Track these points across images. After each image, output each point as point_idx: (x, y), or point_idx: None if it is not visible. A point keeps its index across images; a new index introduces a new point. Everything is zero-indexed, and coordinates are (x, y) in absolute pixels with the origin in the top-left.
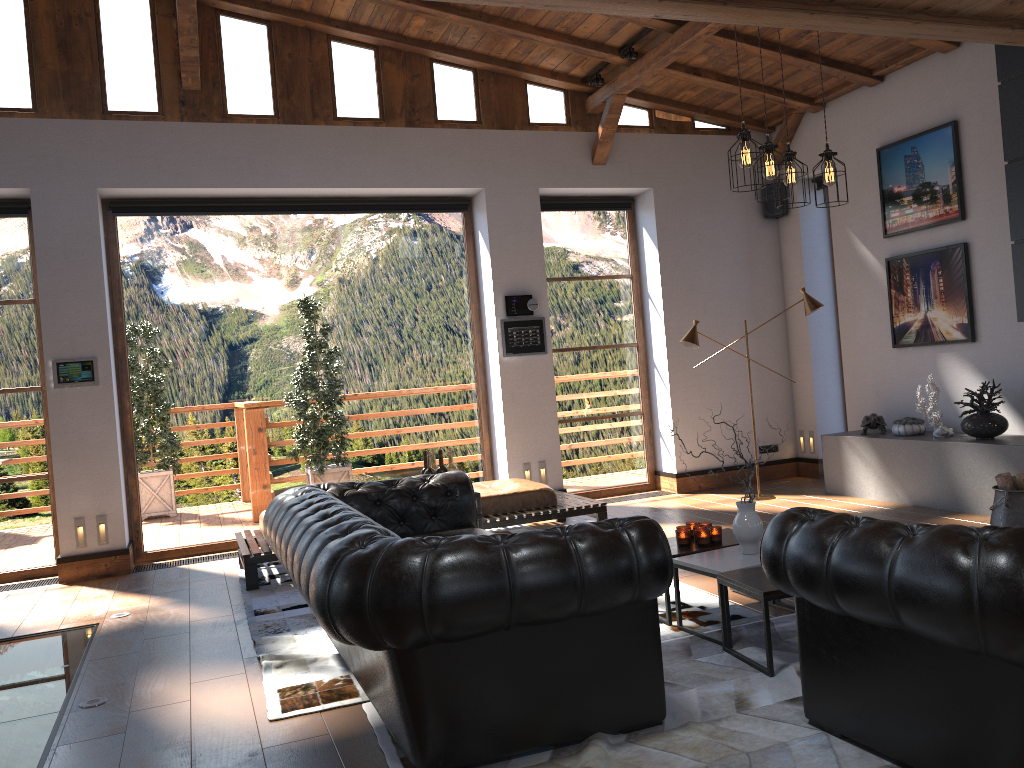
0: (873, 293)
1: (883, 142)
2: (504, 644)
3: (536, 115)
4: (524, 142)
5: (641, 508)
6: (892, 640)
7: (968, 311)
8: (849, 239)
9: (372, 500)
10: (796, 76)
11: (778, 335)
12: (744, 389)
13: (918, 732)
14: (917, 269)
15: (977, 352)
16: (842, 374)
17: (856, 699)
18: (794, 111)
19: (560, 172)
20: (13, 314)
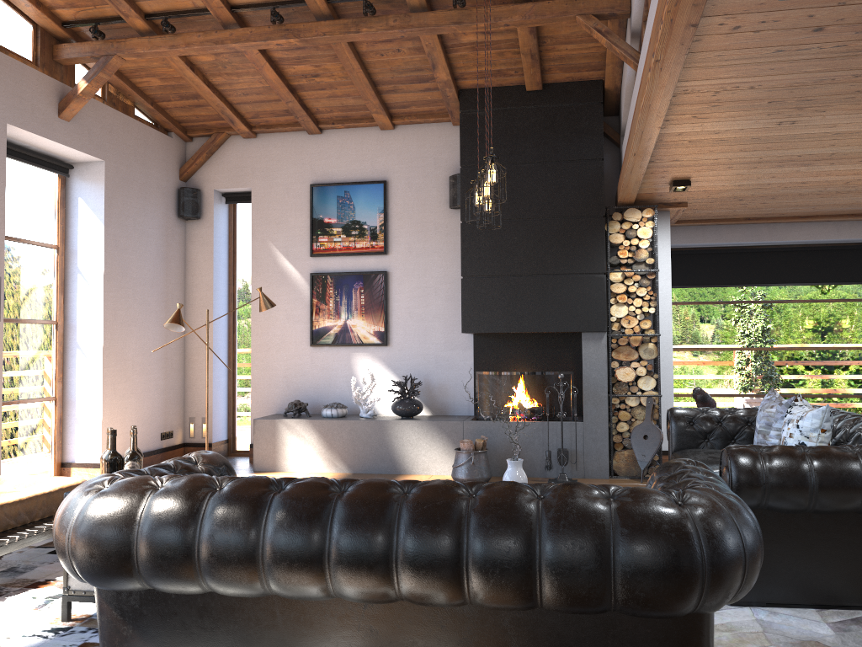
0: (292, 300)
1: (316, 180)
2: None
3: (4, 38)
4: None
5: None
6: (824, 524)
7: (386, 322)
8: (271, 252)
9: None
10: (262, 104)
11: None
12: (155, 376)
13: (841, 580)
14: (341, 285)
15: (388, 353)
16: (229, 367)
17: (786, 573)
18: (227, 131)
19: (29, 113)
20: None
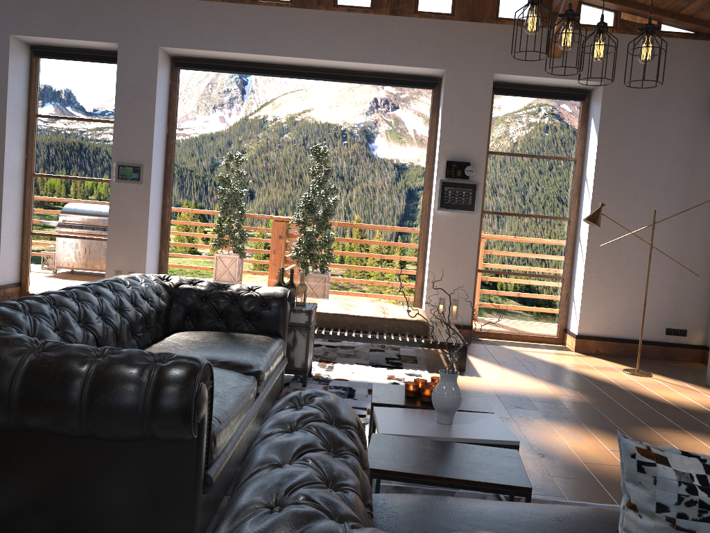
0: None
1: None
2: (36, 443)
3: (505, 11)
4: (487, 33)
5: (526, 356)
6: None
7: None
8: None
9: (199, 296)
10: None
11: (709, 231)
12: (661, 274)
13: None
14: None
15: None
16: None
17: None
18: None
19: (516, 61)
20: (109, 130)
